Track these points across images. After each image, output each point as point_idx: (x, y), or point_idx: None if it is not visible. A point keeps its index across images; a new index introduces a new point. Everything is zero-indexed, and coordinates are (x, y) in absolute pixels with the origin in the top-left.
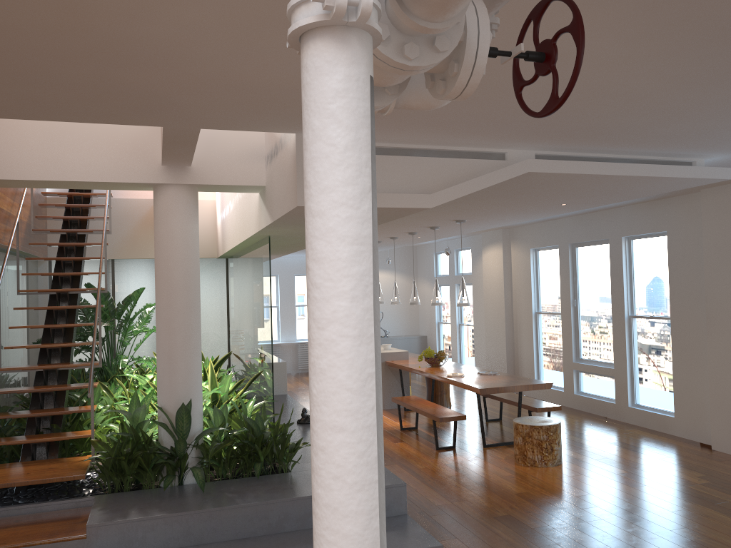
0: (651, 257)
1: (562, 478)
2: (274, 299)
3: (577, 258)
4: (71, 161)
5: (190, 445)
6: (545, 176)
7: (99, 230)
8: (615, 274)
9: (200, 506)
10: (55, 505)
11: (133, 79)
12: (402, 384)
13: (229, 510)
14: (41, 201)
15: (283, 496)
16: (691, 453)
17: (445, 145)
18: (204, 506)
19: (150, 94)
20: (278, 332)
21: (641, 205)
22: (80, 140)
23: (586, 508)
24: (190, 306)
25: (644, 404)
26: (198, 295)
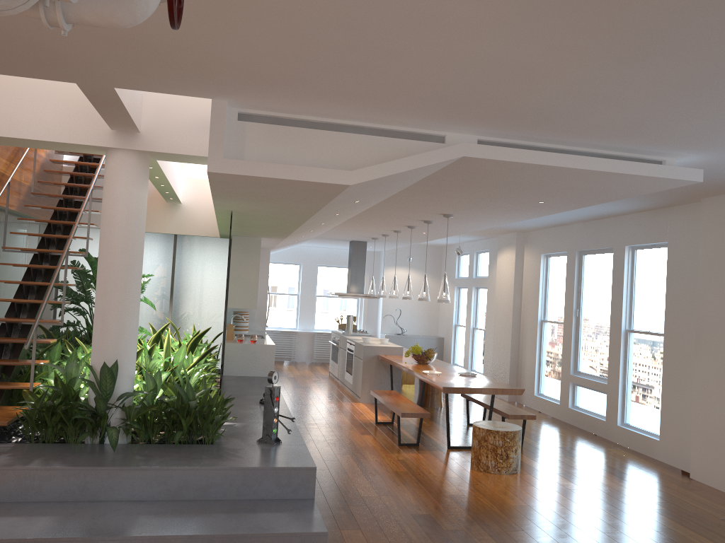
0: (652, 270)
1: (509, 487)
2: (296, 287)
3: (584, 266)
4: (23, 119)
5: (115, 406)
6: (487, 163)
7: (94, 198)
8: (616, 285)
9: (102, 464)
10: None
11: (2, 24)
12: (392, 380)
13: (128, 471)
14: (54, 169)
15: (187, 464)
16: (664, 479)
17: (377, 123)
18: (106, 464)
19: (32, 43)
20: (297, 320)
21: (646, 213)
22: (34, 100)
23: (514, 518)
24: (128, 269)
25: (634, 424)
26: (139, 260)
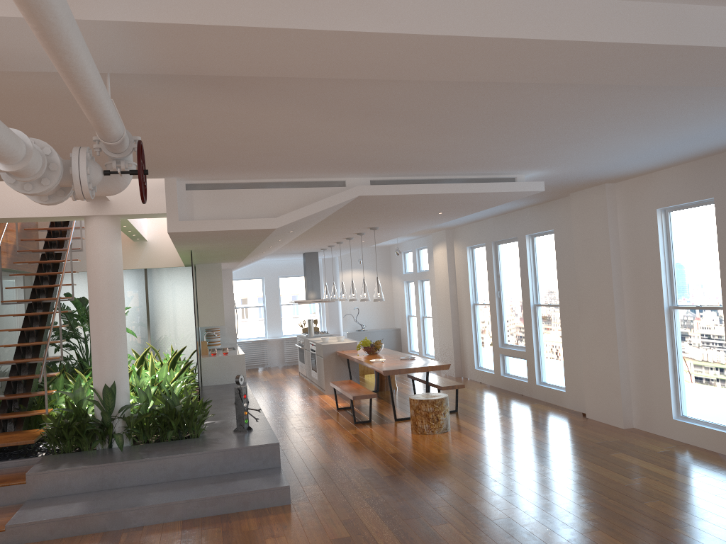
0: (547, 253)
1: (438, 442)
2: (261, 299)
3: (499, 254)
4: (16, 202)
5: (117, 417)
6: (379, 197)
7: (72, 249)
8: (523, 268)
9: (114, 461)
10: (12, 463)
11: None
12: (350, 371)
13: (135, 463)
14: (31, 225)
15: (179, 453)
16: (565, 421)
17: (292, 178)
18: (117, 460)
19: None
20: (266, 329)
21: (536, 207)
22: None
23: (437, 462)
24: (114, 309)
25: (548, 381)
26: (122, 301)
